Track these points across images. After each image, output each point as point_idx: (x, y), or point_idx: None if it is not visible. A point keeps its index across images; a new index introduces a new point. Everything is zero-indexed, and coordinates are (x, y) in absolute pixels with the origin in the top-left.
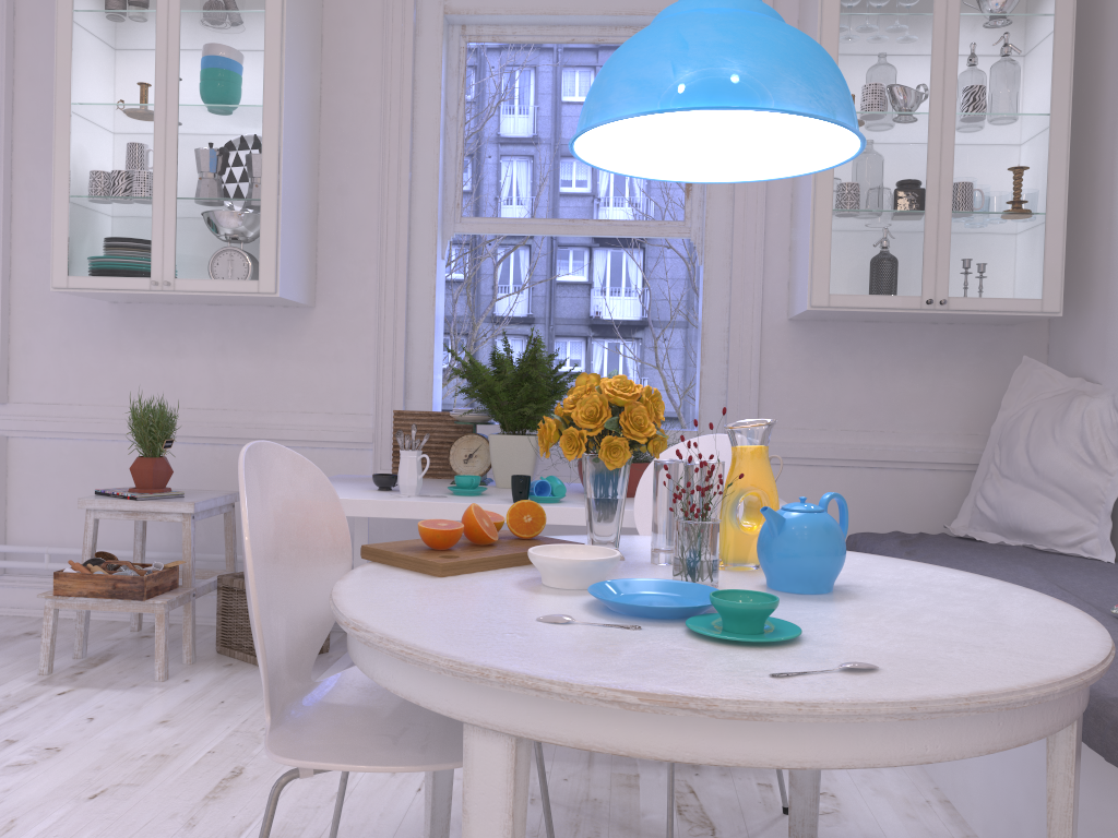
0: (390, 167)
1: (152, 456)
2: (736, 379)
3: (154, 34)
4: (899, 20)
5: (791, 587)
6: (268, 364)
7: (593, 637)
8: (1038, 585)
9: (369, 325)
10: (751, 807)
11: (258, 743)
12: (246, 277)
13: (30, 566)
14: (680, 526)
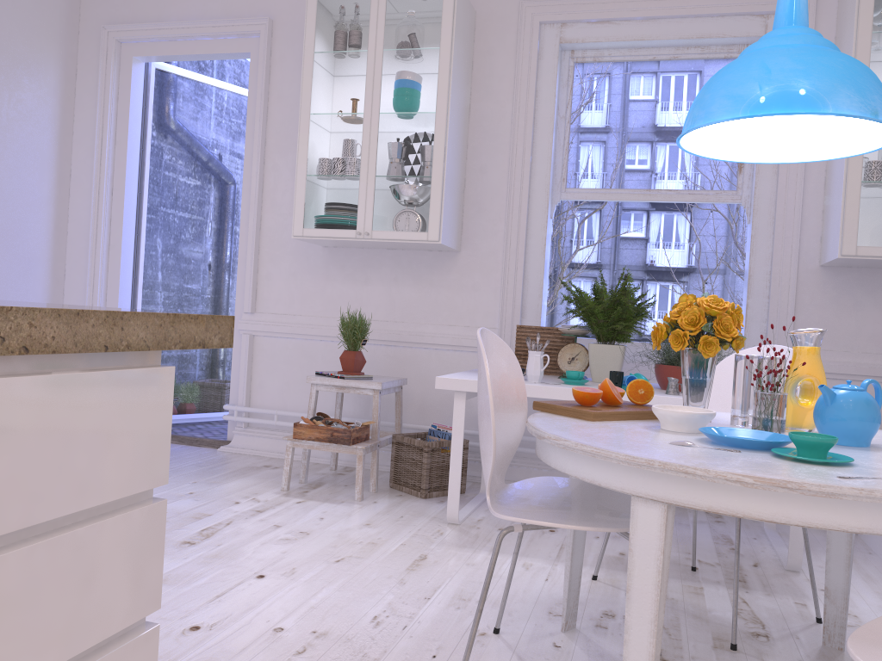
0: (517, 153)
1: (353, 350)
2: (775, 310)
3: (365, 66)
4: None
5: (839, 441)
6: (426, 291)
7: (710, 453)
8: None
9: (497, 265)
10: (791, 616)
11: (432, 542)
12: (419, 230)
13: (265, 422)
14: (759, 395)
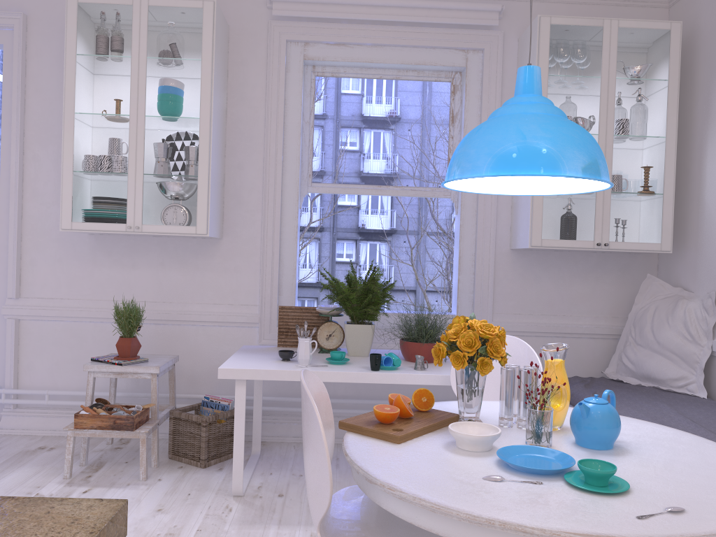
0: (270, 153)
1: (129, 337)
2: (480, 284)
3: (129, 71)
4: (581, 80)
5: (593, 446)
6: (192, 274)
7: (524, 492)
8: (677, 418)
9: (256, 250)
10: None
11: (224, 523)
12: (188, 224)
13: (35, 403)
14: (532, 413)
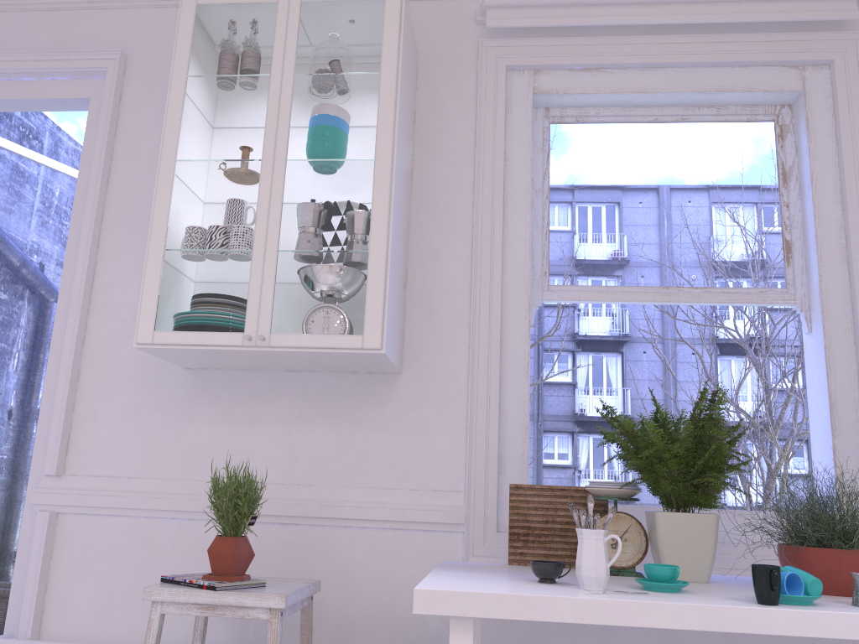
0: (482, 232)
1: (233, 535)
2: None
3: (266, 94)
4: None
5: None
6: (348, 435)
7: None
8: None
9: (460, 393)
10: None
11: None
12: (349, 332)
13: None
14: None
